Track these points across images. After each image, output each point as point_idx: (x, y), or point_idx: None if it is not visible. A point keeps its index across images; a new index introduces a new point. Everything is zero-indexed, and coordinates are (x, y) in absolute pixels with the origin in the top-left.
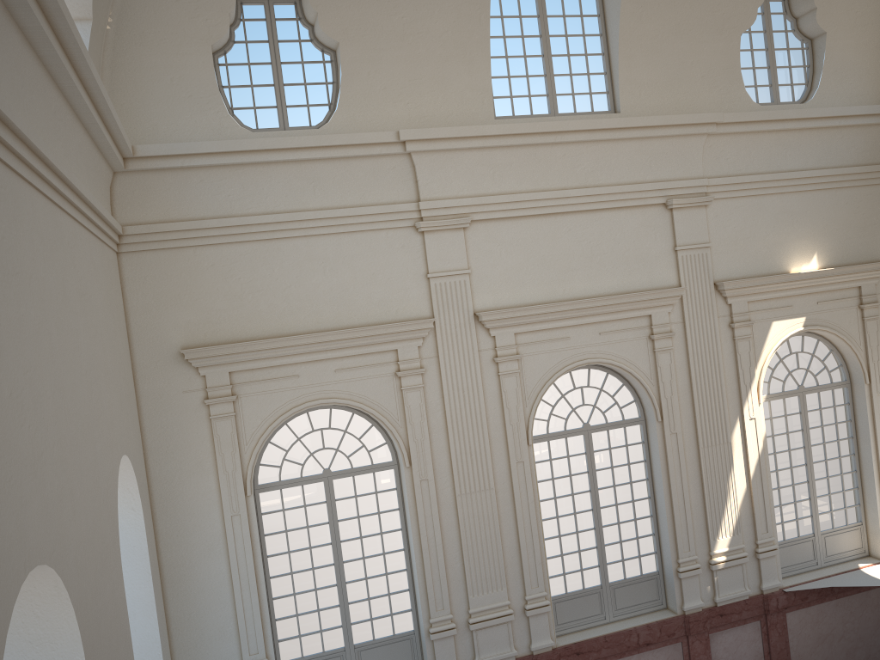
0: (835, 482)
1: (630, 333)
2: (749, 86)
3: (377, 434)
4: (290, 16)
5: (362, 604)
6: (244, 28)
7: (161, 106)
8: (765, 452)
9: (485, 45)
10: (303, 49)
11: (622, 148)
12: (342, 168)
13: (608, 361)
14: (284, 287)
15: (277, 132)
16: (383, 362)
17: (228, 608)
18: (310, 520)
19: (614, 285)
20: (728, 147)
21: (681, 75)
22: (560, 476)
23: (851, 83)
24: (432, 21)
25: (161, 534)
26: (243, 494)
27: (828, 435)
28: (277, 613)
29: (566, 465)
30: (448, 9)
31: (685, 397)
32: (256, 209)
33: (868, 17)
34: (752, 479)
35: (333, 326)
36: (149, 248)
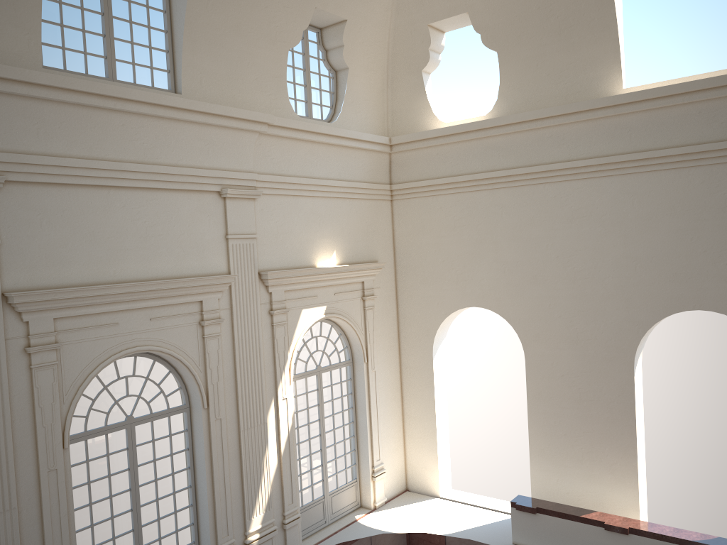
0: (339, 447)
1: (181, 318)
2: (291, 98)
3: None
4: None
5: None
6: None
7: None
8: (293, 428)
9: None
10: None
11: (183, 130)
12: None
13: (158, 348)
14: None
15: None
16: None
17: None
18: None
19: (168, 269)
20: (274, 148)
21: (239, 72)
22: (98, 478)
23: (362, 114)
24: None
25: None
26: None
27: (335, 407)
28: None
29: (104, 464)
30: None
31: (229, 382)
32: None
33: (376, 64)
34: (283, 455)
35: None
36: None
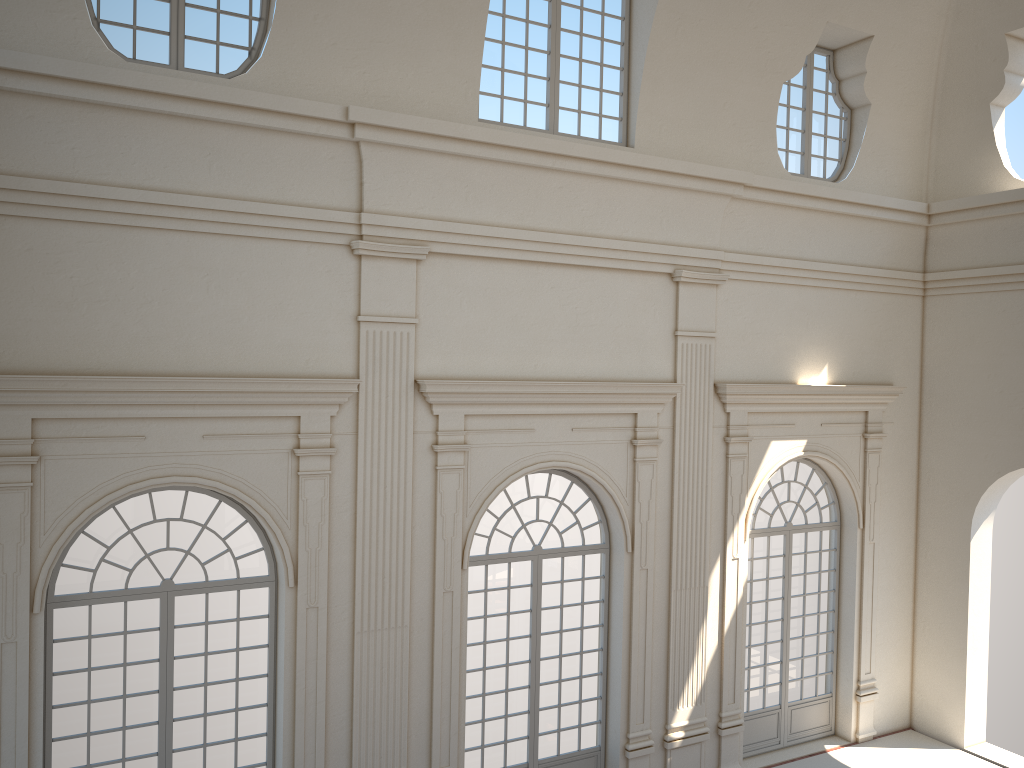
0: (809, 642)
1: (609, 433)
2: (781, 149)
3: (251, 534)
4: None
5: None
6: None
7: None
8: (743, 602)
9: (481, 19)
10: None
11: (632, 193)
12: (257, 142)
13: (577, 467)
14: (141, 301)
15: (165, 70)
16: (277, 432)
17: None
18: (130, 653)
19: (598, 369)
20: (750, 218)
21: (711, 117)
22: (495, 613)
23: (886, 170)
24: None
25: None
26: (27, 611)
27: (807, 584)
28: None
29: (504, 598)
30: None
31: (663, 524)
32: (115, 177)
33: (915, 97)
34: (725, 635)
35: (209, 371)
36: None
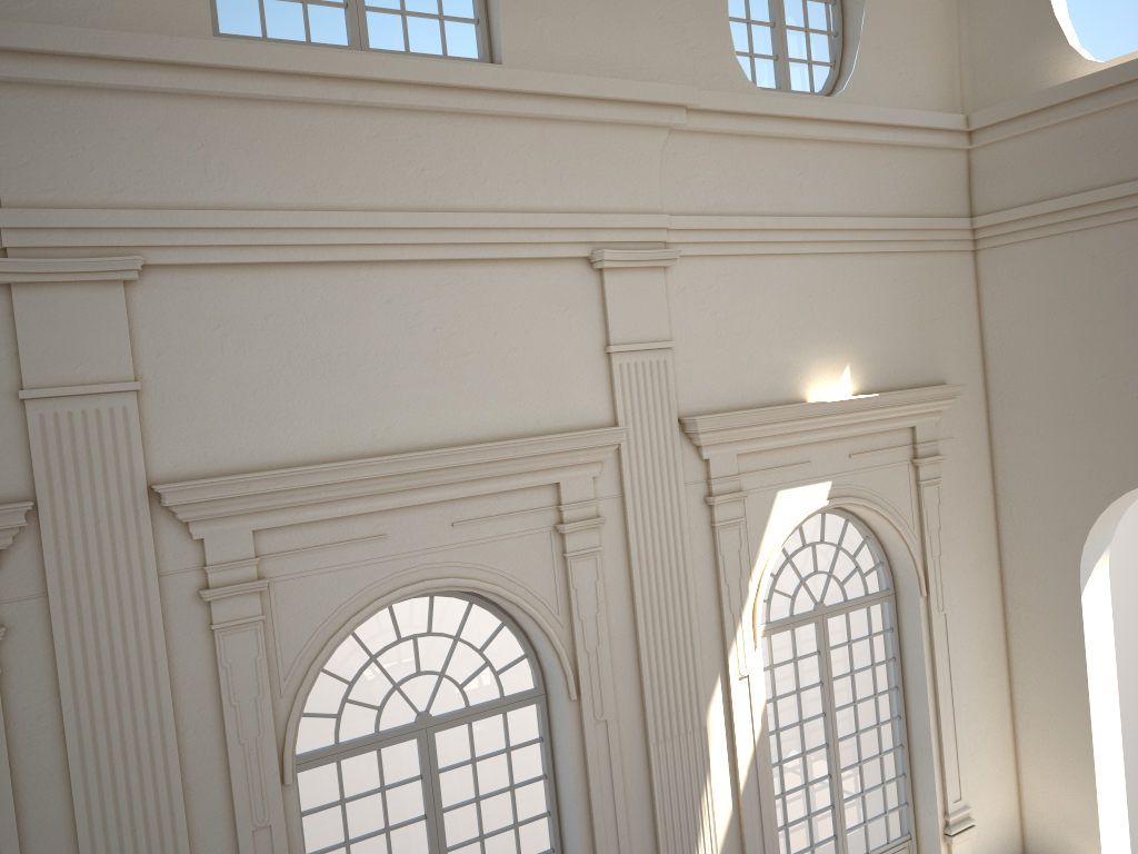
0: (870, 767)
1: (517, 520)
2: (742, 53)
3: None
4: None
5: None
6: None
7: None
8: (765, 737)
9: None
10: None
11: (505, 135)
12: None
13: (469, 583)
14: None
15: None
16: None
17: None
18: None
19: (486, 422)
20: (706, 159)
21: (623, 7)
22: (365, 834)
23: (902, 73)
24: None
25: None
26: None
27: (858, 685)
28: None
29: (382, 803)
30: None
31: (624, 645)
32: None
33: None
34: (743, 794)
35: None
36: None
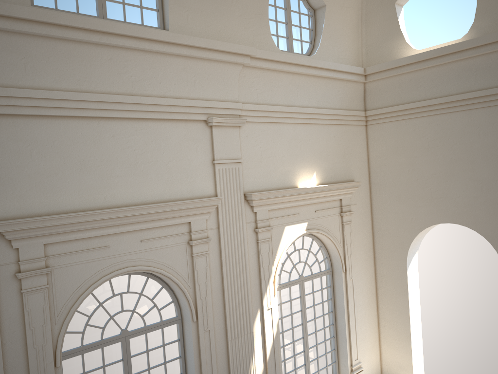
0: (320, 346)
1: (171, 239)
2: (273, 34)
3: None
4: None
5: None
6: None
7: None
8: (278, 335)
9: None
10: None
11: (170, 63)
12: None
13: (148, 268)
14: None
15: None
16: None
17: None
18: None
19: (158, 193)
20: (257, 79)
21: (223, 10)
22: None
23: (338, 48)
24: None
25: None
26: None
27: (316, 310)
28: None
29: (103, 373)
30: None
31: (217, 296)
32: None
33: (351, 2)
34: (268, 361)
35: None
36: None
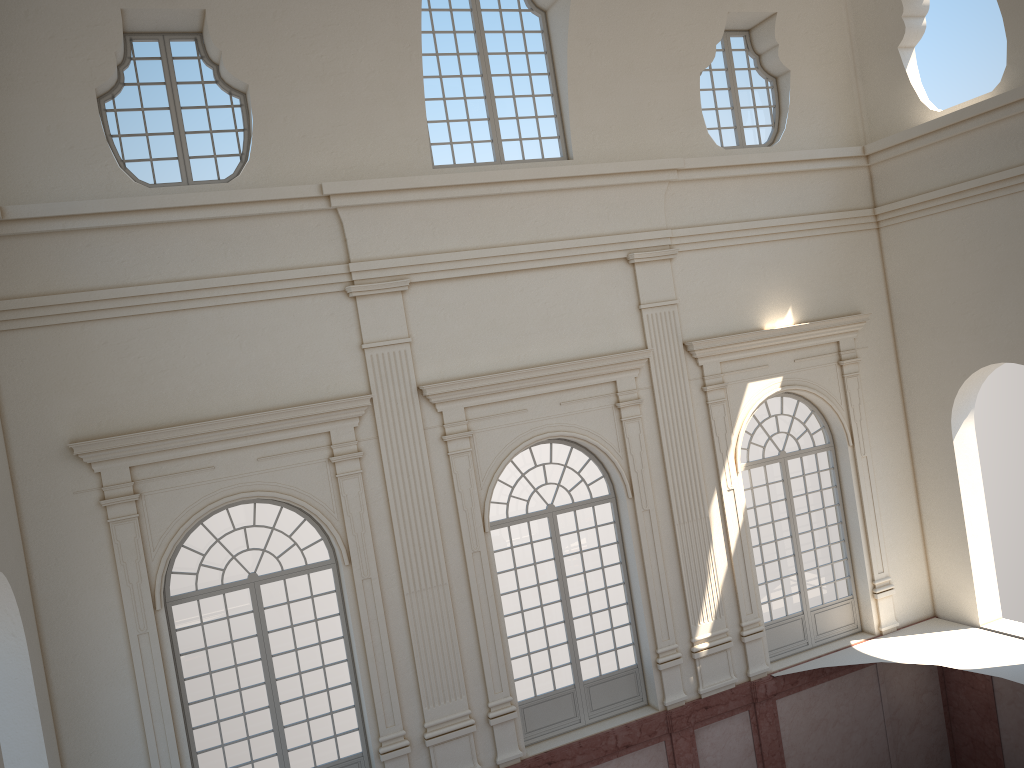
0: (824, 554)
1: (594, 401)
2: (713, 128)
3: (312, 529)
4: (191, 54)
5: (300, 727)
6: (135, 68)
7: (37, 159)
8: (746, 525)
9: (419, 87)
10: (208, 92)
11: (576, 198)
12: (257, 226)
13: (570, 434)
14: (193, 365)
15: (178, 188)
16: (314, 446)
17: (137, 743)
18: (235, 633)
19: (574, 350)
20: (692, 195)
21: (638, 117)
22: (524, 565)
23: (819, 124)
24: (356, 59)
25: (52, 661)
26: (152, 608)
27: (813, 503)
28: (199, 745)
29: (531, 552)
30: (373, 47)
31: (657, 470)
32: (156, 276)
33: (833, 54)
34: (733, 556)
35: (253, 409)
36: (26, 326)
